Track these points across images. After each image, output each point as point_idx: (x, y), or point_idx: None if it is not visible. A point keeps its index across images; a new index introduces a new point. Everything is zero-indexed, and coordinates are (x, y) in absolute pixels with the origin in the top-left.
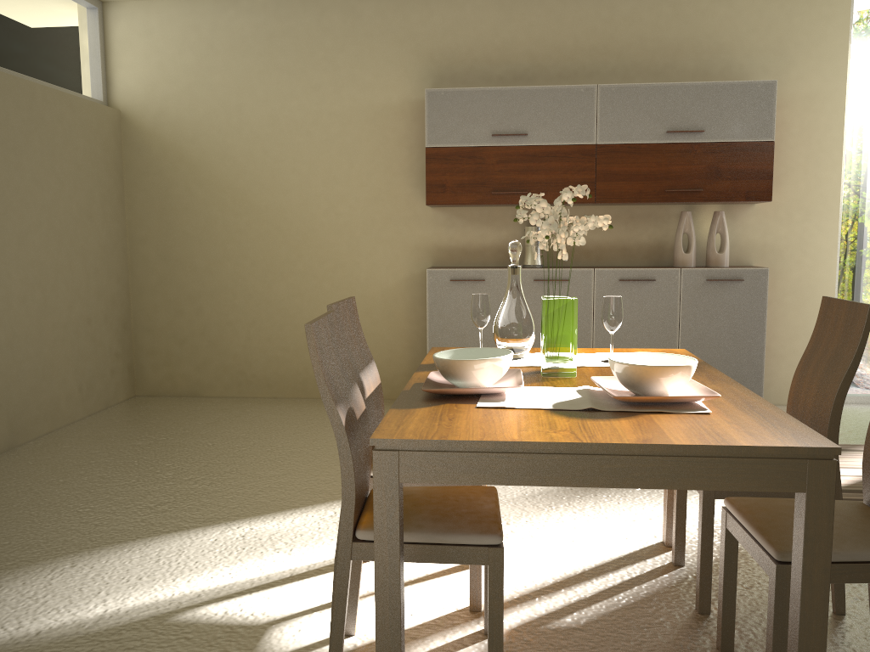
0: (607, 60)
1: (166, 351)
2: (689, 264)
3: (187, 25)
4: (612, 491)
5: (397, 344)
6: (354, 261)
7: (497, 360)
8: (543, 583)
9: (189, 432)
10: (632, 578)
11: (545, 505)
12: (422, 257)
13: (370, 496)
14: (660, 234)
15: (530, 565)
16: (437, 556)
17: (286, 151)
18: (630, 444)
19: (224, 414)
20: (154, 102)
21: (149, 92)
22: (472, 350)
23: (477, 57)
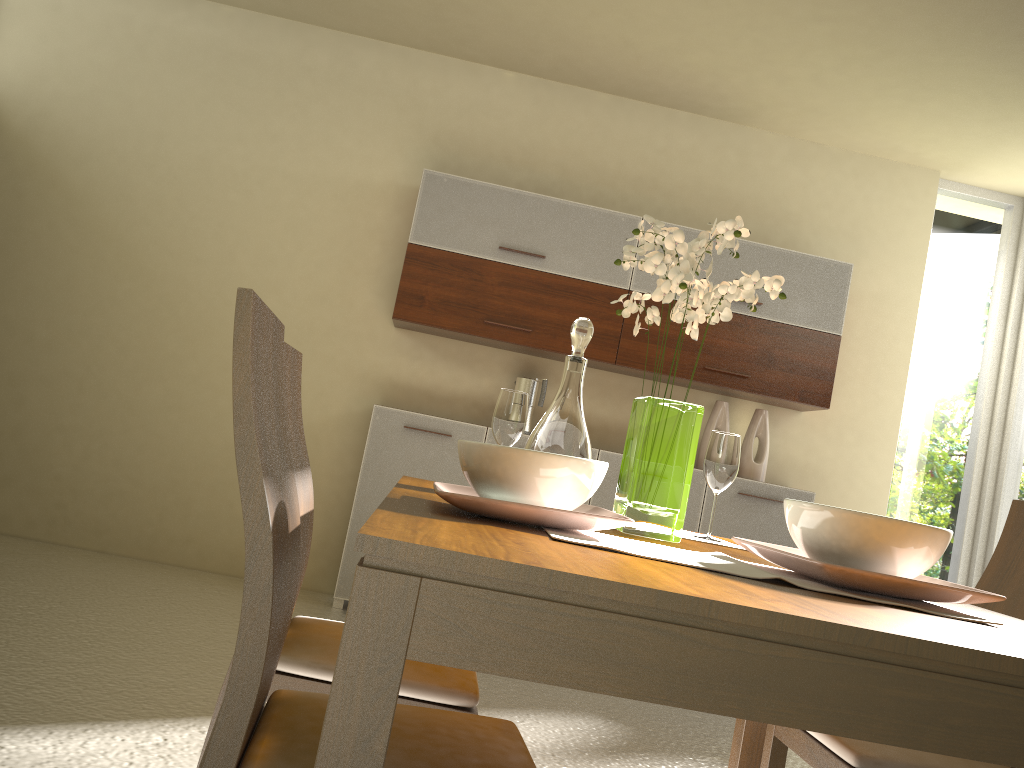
0: (653, 197)
1: None
2: None
3: (114, 14)
4: (615, 767)
5: None
6: None
7: (588, 465)
8: None
9: None
10: None
11: None
12: (368, 391)
13: (273, 703)
14: None
15: None
16: None
17: (212, 209)
18: (955, 648)
19: (14, 560)
20: (36, 98)
21: (34, 84)
22: None
23: (496, 153)
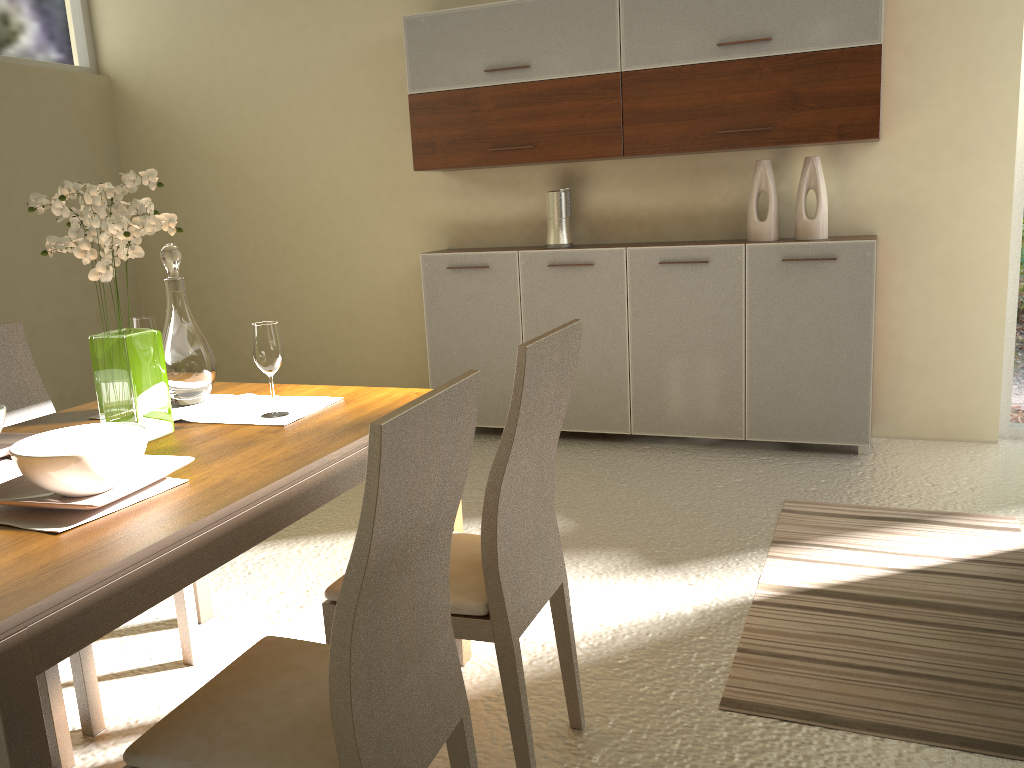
0: None
1: None
2: (765, 237)
3: None
4: None
5: (414, 347)
6: (360, 245)
7: None
8: None
9: None
10: None
11: None
12: (436, 237)
13: None
14: (739, 194)
15: None
16: None
17: (277, 111)
18: None
19: None
20: (140, 63)
21: (135, 51)
22: None
23: None
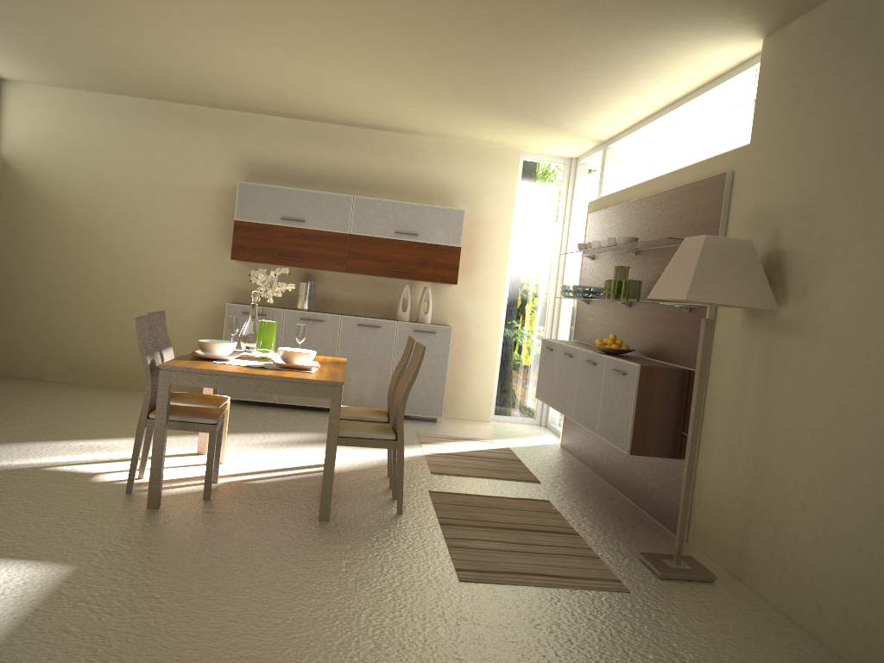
0: (365, 179)
1: (18, 343)
2: (405, 319)
3: (67, 107)
4: (315, 445)
5: None
6: (175, 292)
7: (227, 344)
8: (251, 471)
9: (36, 399)
10: (299, 472)
11: (271, 447)
12: (226, 295)
13: None
14: (391, 297)
15: (248, 466)
16: (186, 427)
17: (133, 207)
18: (265, 375)
19: (62, 392)
20: (33, 157)
21: (31, 150)
22: (219, 341)
23: (279, 163)
